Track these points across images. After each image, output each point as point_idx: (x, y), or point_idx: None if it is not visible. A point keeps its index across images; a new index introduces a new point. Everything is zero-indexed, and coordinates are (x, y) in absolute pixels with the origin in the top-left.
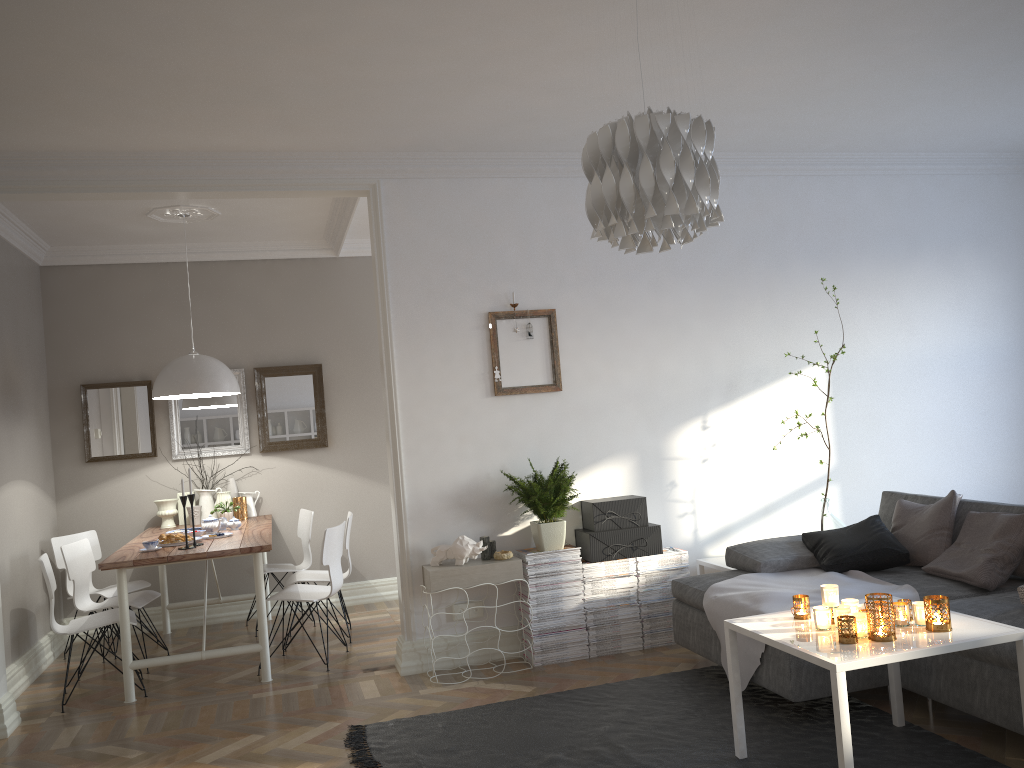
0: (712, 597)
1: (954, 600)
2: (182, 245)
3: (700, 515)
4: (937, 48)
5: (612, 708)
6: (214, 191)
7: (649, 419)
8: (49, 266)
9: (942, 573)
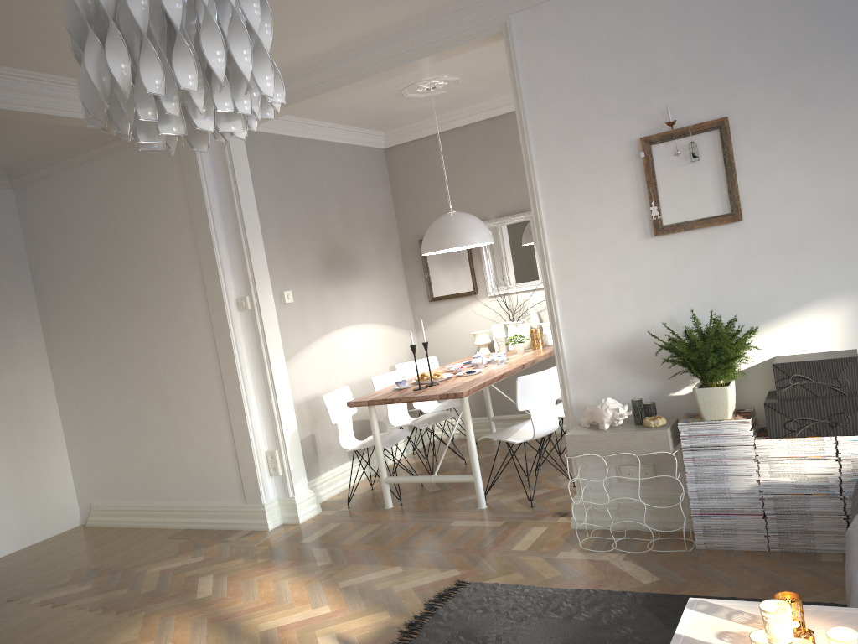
0: (852, 526)
1: None
2: (473, 107)
3: None
4: None
5: None
6: (373, 76)
7: None
8: (389, 147)
9: None
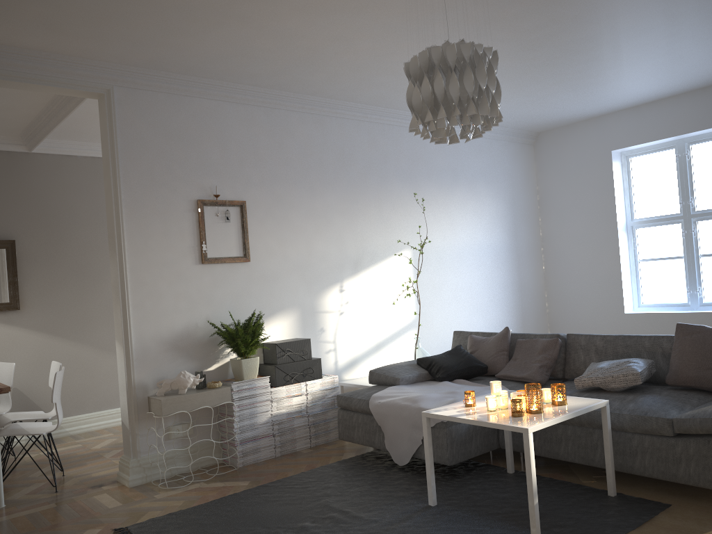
0: (377, 403)
1: None
2: None
3: (339, 351)
4: (511, 50)
5: (320, 487)
6: None
7: (307, 284)
8: None
9: (510, 377)
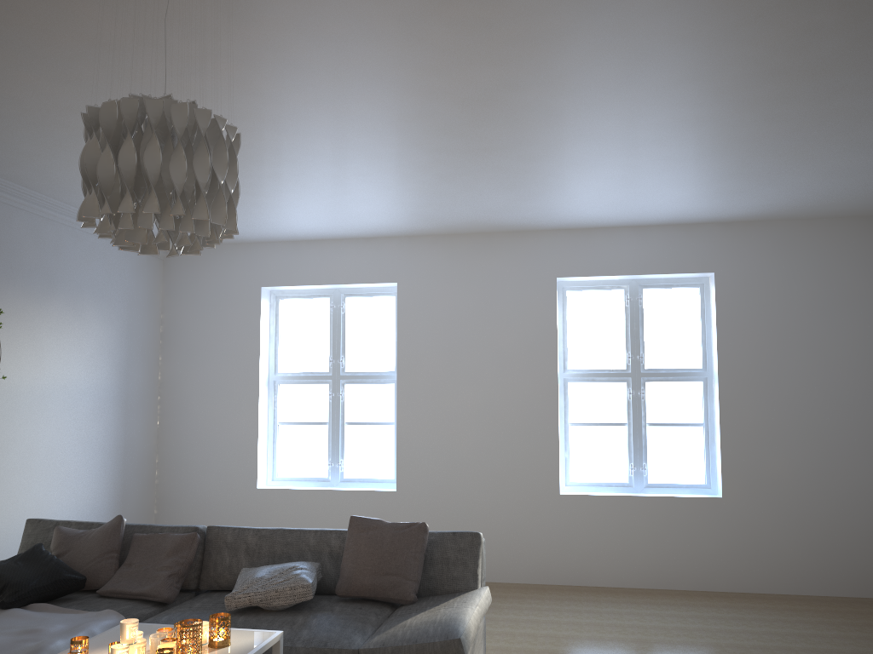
0: None
1: (159, 617)
2: None
3: None
4: None
5: None
6: None
7: None
8: None
9: (122, 594)
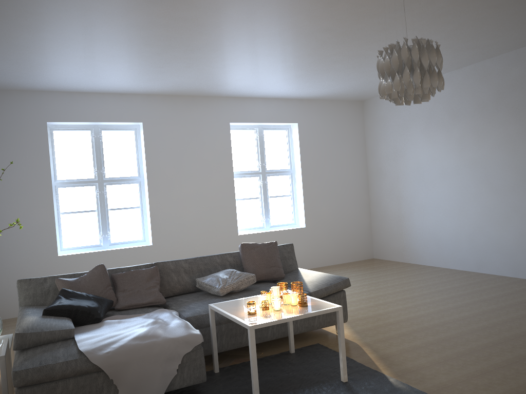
0: (105, 354)
1: (187, 307)
2: None
3: None
4: (133, 22)
5: None
6: None
7: None
8: None
9: (136, 305)
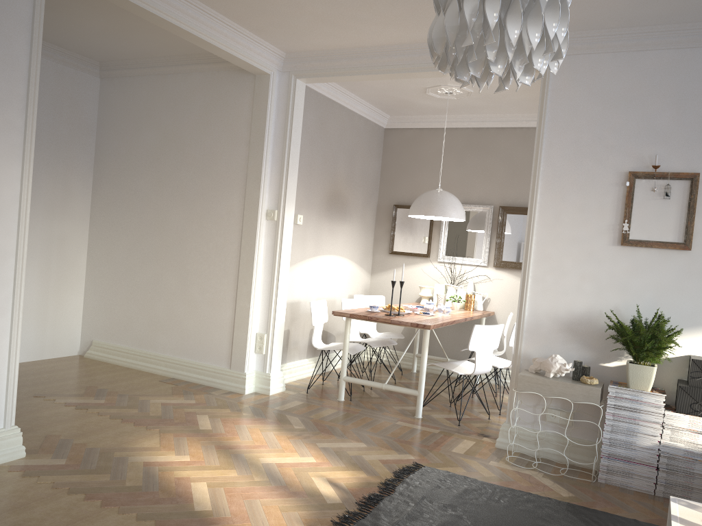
0: None
1: None
2: (466, 116)
3: None
4: None
5: None
6: (429, 71)
7: None
8: (389, 128)
9: None
